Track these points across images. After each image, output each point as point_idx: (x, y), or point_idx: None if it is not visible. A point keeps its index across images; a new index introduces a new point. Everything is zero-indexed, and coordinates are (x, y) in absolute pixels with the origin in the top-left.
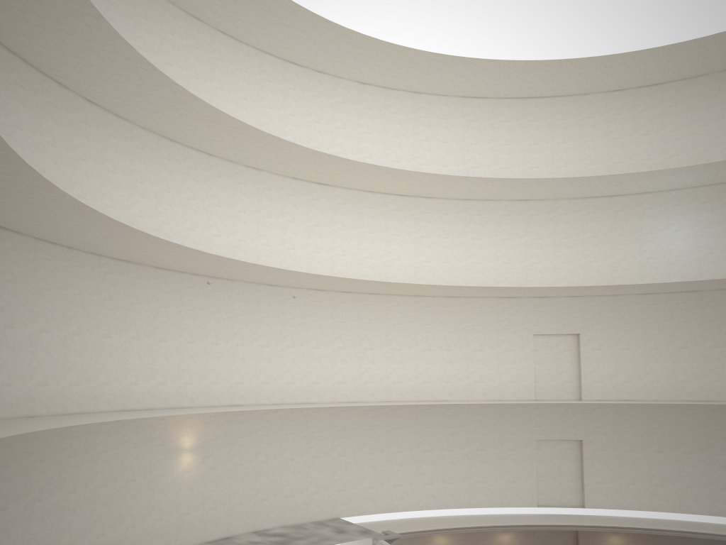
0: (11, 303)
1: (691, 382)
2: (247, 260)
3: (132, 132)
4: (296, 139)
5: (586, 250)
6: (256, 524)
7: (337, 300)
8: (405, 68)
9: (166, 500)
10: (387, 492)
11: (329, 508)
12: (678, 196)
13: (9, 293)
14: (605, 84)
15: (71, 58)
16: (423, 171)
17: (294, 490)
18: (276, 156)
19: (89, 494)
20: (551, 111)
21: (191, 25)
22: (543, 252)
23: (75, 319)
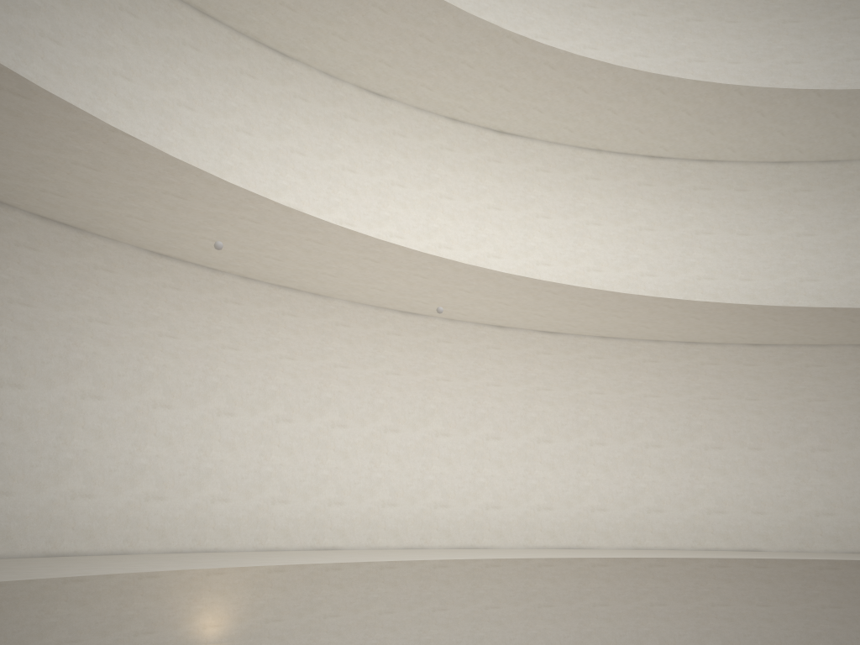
0: None
1: None
2: None
3: None
4: None
5: None
6: None
7: (535, 348)
8: None
9: None
10: None
11: None
12: None
13: None
14: None
15: None
16: None
17: None
18: (411, 51)
19: None
20: None
21: None
22: None
23: None
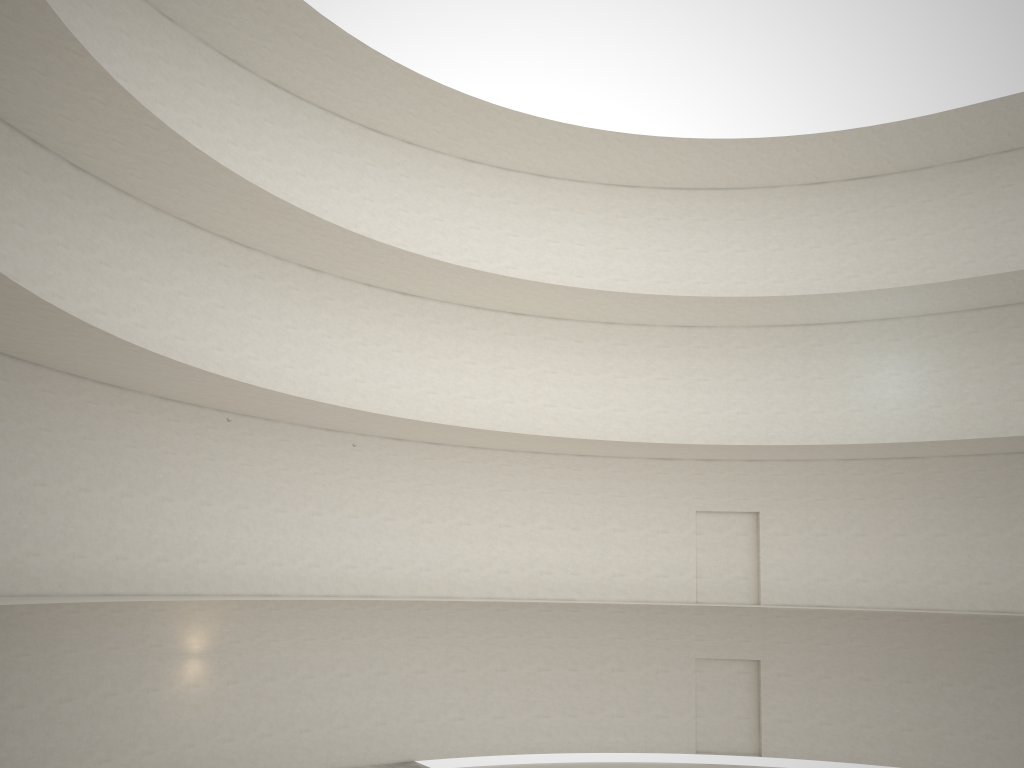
0: None
1: (909, 582)
2: (295, 394)
3: (138, 212)
4: (373, 232)
5: (770, 398)
6: (291, 765)
7: (423, 454)
8: (526, 142)
9: (160, 725)
10: (484, 727)
11: (399, 746)
12: (894, 327)
13: None
14: (799, 174)
15: (50, 108)
16: (550, 282)
17: (350, 719)
18: (340, 253)
19: (45, 711)
20: (726, 207)
21: (231, 74)
22: (711, 398)
23: (39, 464)
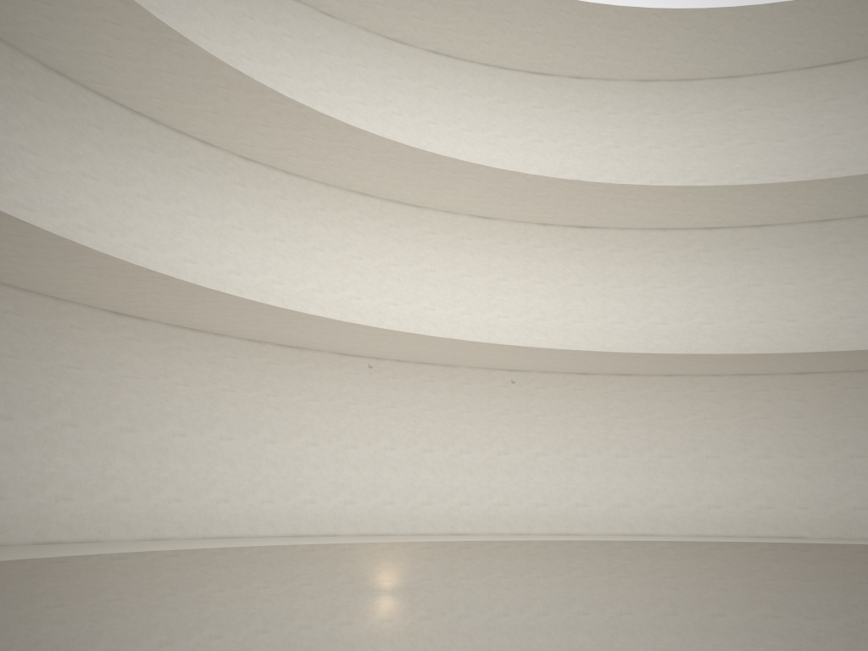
0: (131, 402)
1: None
2: (473, 339)
3: (308, 190)
4: (545, 172)
5: None
6: None
7: (613, 387)
8: (699, 43)
9: None
10: None
11: None
12: None
13: (128, 390)
14: None
15: (195, 106)
16: None
17: None
18: (500, 195)
19: (242, 641)
20: None
21: (392, 52)
22: None
23: (224, 421)
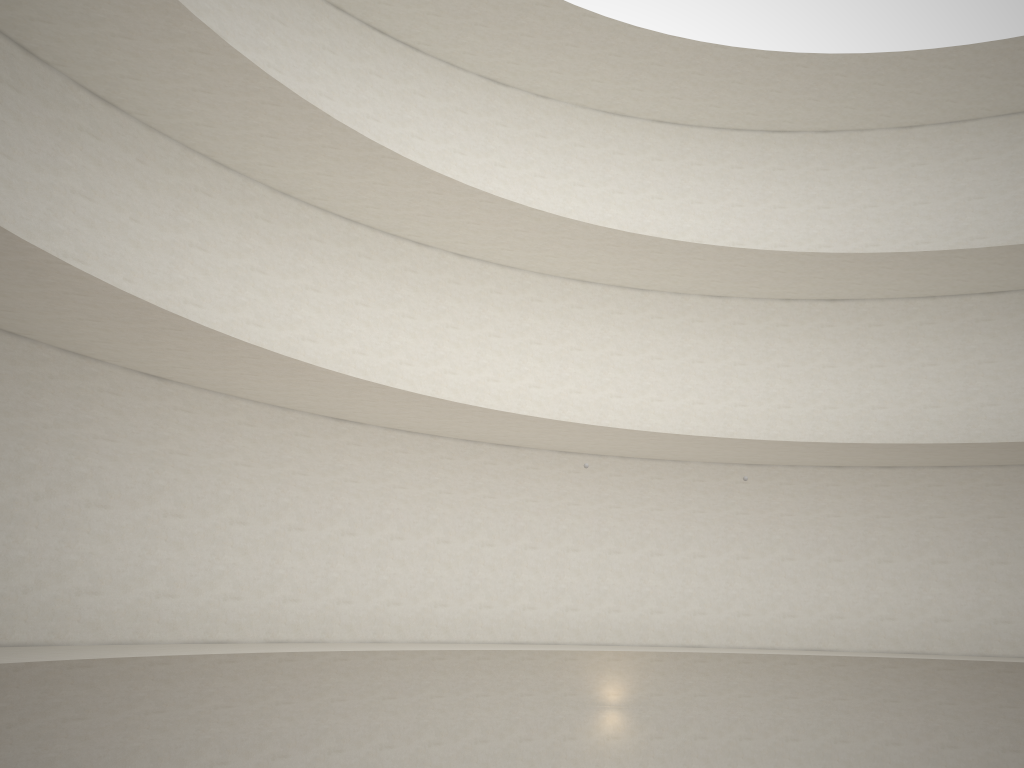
0: (351, 505)
1: None
2: (707, 431)
3: (524, 281)
4: (788, 241)
5: None
6: None
7: (873, 481)
8: (968, 81)
9: None
10: None
11: None
12: None
13: (348, 494)
14: None
15: (408, 211)
16: None
17: None
18: (732, 273)
19: (461, 750)
20: None
21: (612, 126)
22: None
23: (441, 523)
